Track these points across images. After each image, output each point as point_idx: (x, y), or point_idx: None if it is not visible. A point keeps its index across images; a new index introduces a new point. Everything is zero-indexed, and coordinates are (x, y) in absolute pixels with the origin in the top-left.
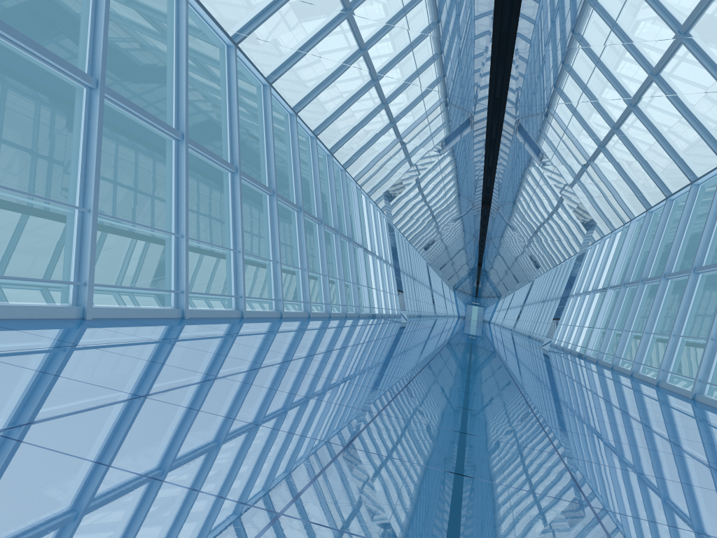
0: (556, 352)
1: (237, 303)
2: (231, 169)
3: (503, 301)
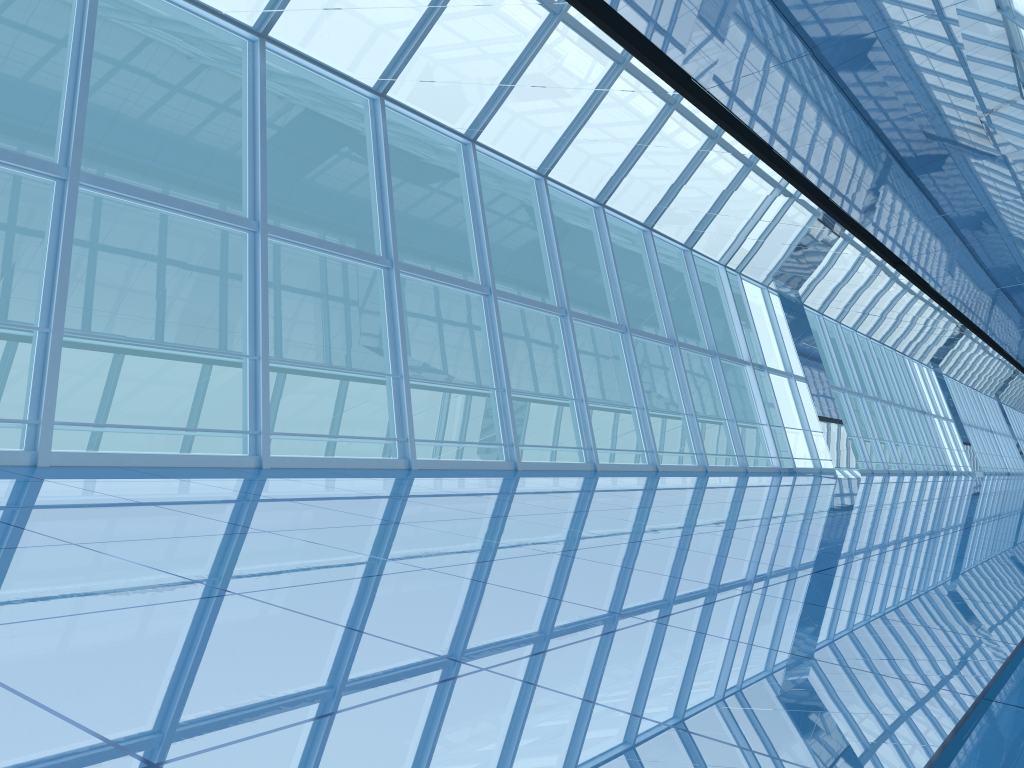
0: None
1: (404, 449)
2: (379, 263)
3: None
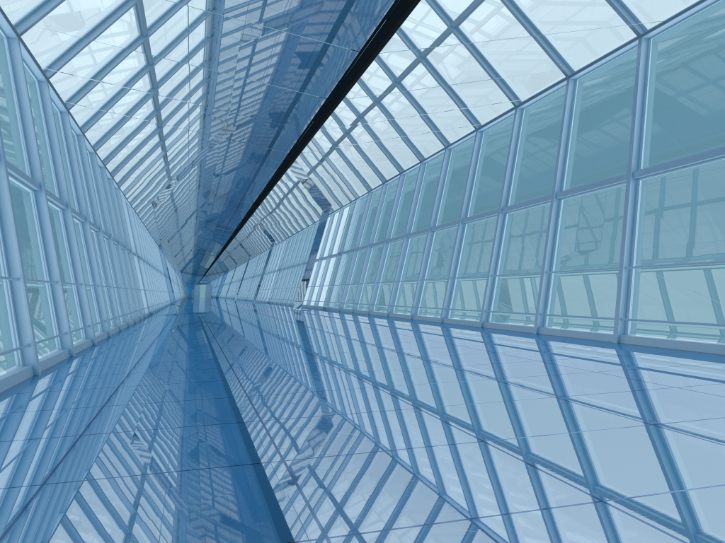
0: (307, 310)
1: (102, 326)
2: (83, 220)
3: (230, 275)
